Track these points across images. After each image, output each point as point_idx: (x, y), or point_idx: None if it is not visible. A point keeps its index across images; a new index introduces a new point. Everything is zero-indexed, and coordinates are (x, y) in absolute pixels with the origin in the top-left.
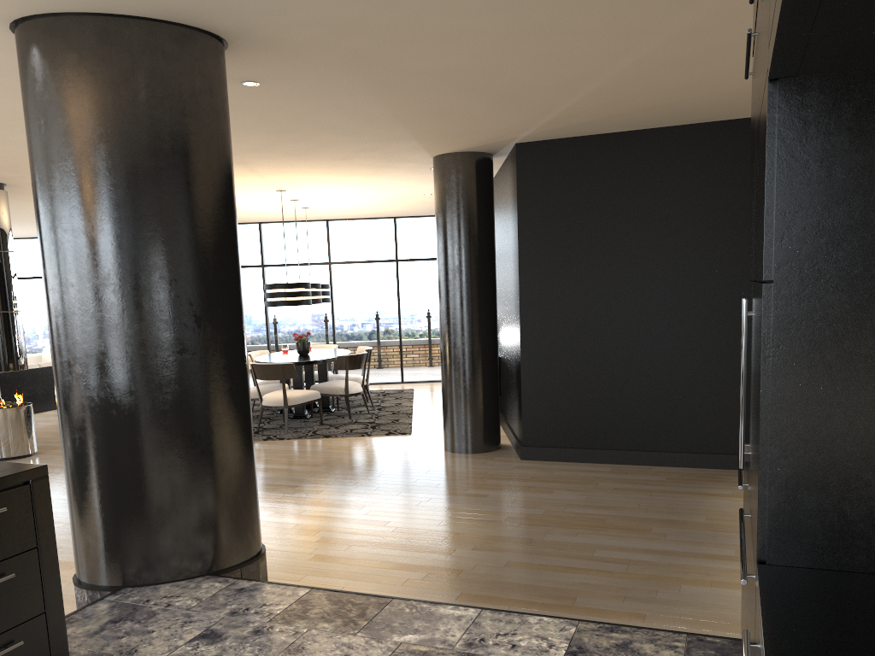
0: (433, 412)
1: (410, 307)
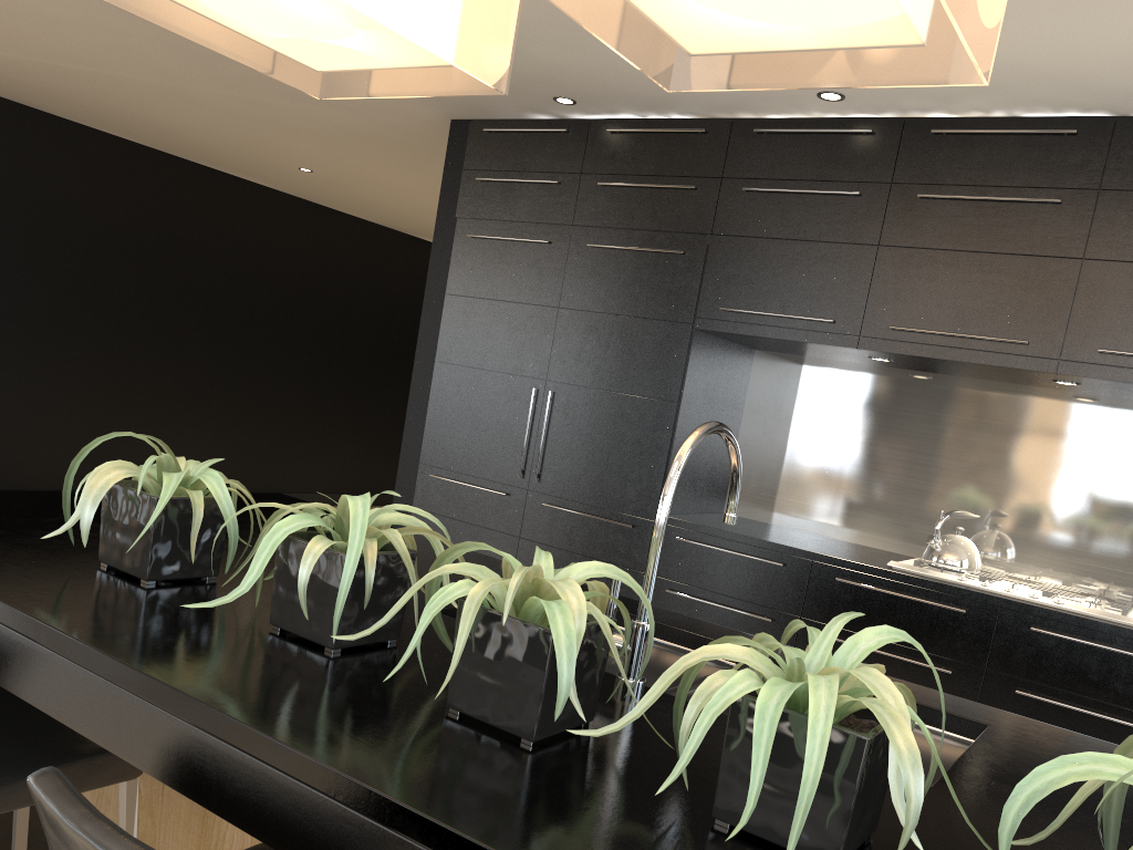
0: None
1: None
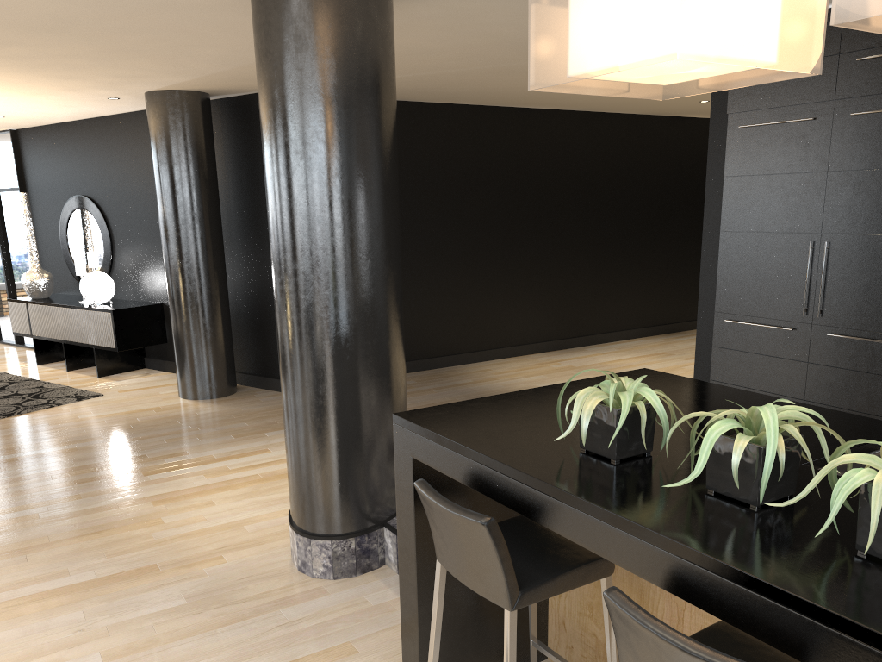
0: (57, 375)
1: None
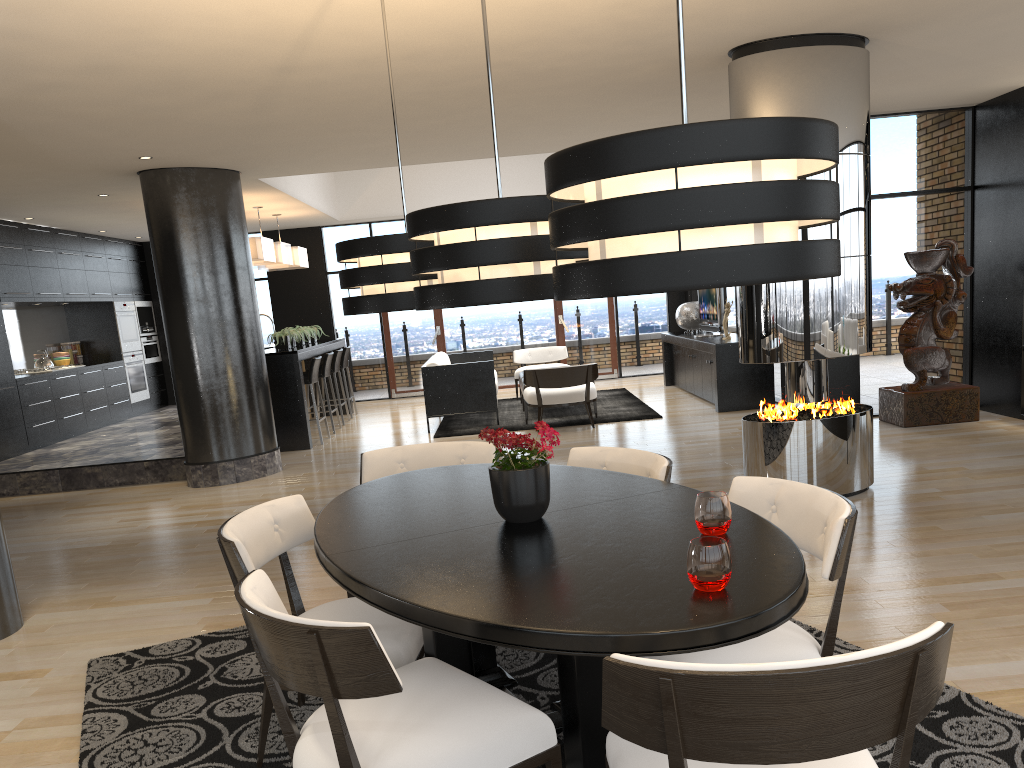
0: None
1: None
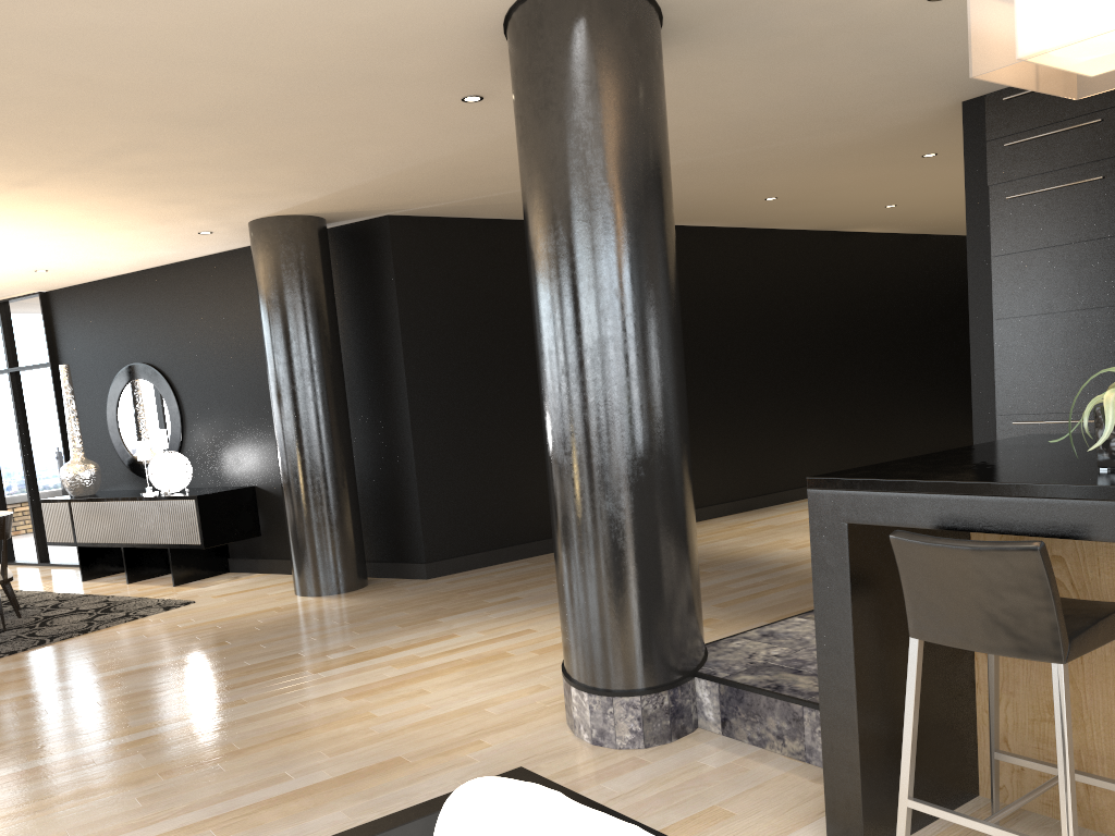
0: (116, 588)
1: None
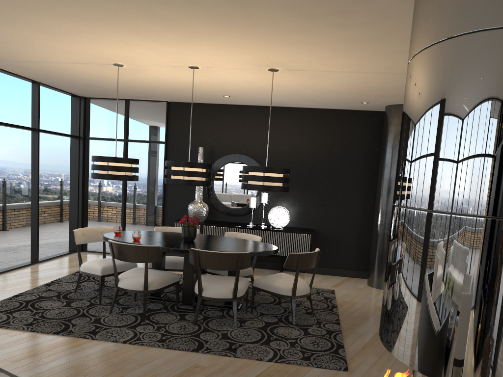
0: None
1: (43, 182)
